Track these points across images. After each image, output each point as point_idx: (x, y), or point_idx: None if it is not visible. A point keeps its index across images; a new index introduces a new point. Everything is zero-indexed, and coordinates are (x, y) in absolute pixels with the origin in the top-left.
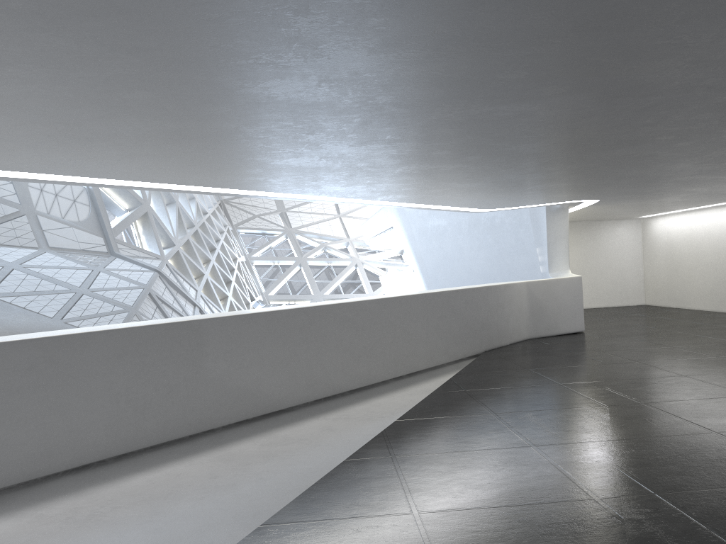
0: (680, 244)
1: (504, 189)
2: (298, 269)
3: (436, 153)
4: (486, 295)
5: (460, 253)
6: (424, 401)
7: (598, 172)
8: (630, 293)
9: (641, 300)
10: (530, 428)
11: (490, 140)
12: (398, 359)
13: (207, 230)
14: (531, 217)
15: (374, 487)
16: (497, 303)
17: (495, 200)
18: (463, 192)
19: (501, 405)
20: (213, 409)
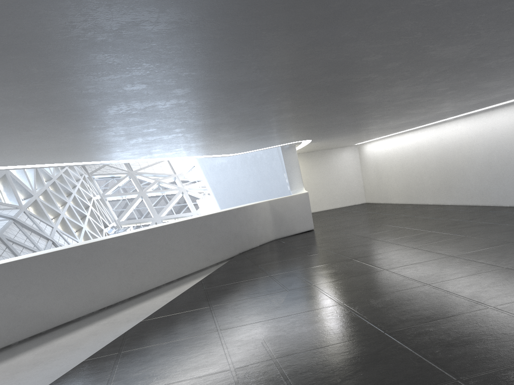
0: (381, 160)
1: (230, 142)
2: (140, 200)
3: (146, 130)
4: (237, 214)
5: (237, 181)
6: (171, 301)
7: (286, 127)
8: (356, 196)
9: (363, 200)
10: (227, 315)
11: (177, 120)
12: (166, 270)
13: (64, 180)
14: (278, 153)
15: (89, 381)
16: (246, 219)
17: (232, 148)
18: (201, 147)
19: (221, 298)
20: (6, 331)
